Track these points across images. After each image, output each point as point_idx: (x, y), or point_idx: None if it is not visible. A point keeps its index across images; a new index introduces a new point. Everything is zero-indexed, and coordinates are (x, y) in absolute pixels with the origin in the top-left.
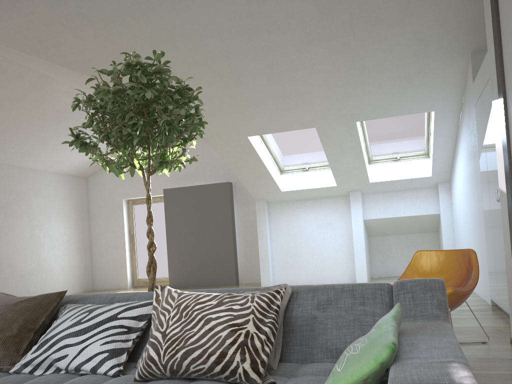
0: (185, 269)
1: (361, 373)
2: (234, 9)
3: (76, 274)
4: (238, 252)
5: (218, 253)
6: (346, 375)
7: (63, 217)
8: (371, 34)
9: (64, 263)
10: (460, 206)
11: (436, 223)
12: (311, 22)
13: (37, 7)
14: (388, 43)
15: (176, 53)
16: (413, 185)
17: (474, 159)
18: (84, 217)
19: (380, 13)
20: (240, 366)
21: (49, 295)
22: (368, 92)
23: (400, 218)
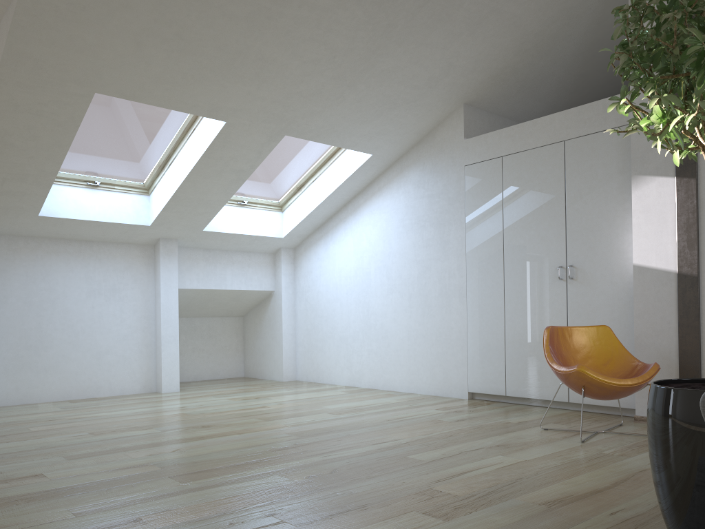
0: None
1: None
2: None
3: None
4: None
5: None
6: None
7: None
8: (423, 31)
9: None
10: (346, 282)
11: (255, 304)
12: None
13: None
14: (424, 52)
15: None
16: (251, 246)
17: (442, 227)
18: None
19: (455, 12)
20: None
21: None
22: (341, 101)
23: (222, 292)
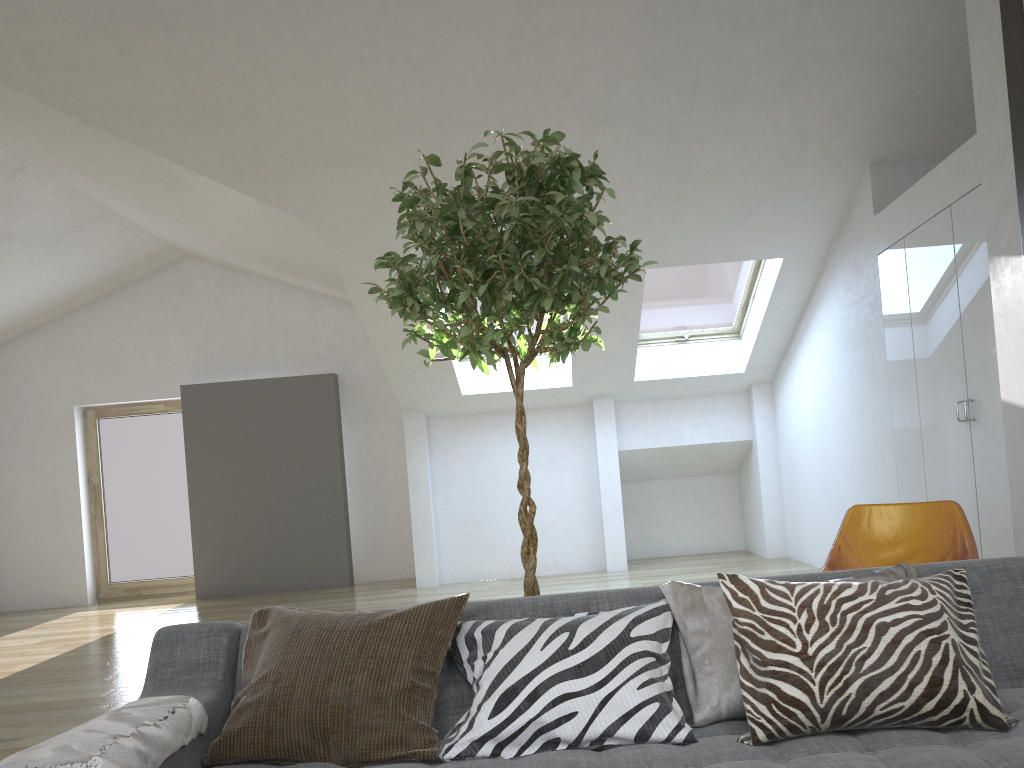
0: (233, 558)
1: None
2: (488, 40)
3: None
4: (351, 518)
5: (311, 522)
6: None
7: None
8: (721, 115)
9: None
10: (809, 426)
11: (741, 457)
12: (624, 82)
13: None
14: (744, 134)
15: (339, 110)
16: (709, 387)
17: (868, 346)
18: None
19: (746, 81)
20: (970, 698)
21: (441, 605)
22: (683, 217)
23: (682, 449)
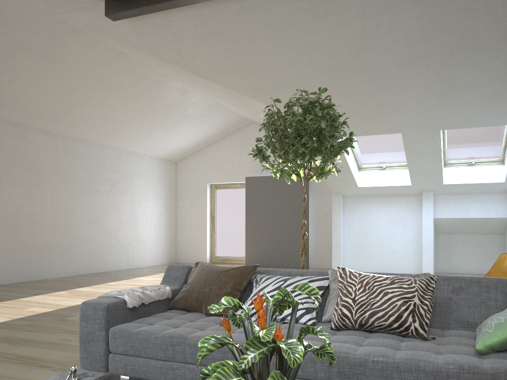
0: (260, 251)
1: None
2: (349, 33)
3: (164, 248)
4: (310, 239)
5: (292, 239)
6: (497, 333)
7: (156, 196)
8: (468, 57)
9: (155, 237)
10: None
11: (504, 226)
12: (415, 45)
13: (184, 27)
14: (483, 65)
15: (291, 66)
16: (485, 189)
17: None
18: (172, 197)
19: (480, 40)
20: (412, 325)
21: (247, 267)
22: (456, 105)
23: (469, 219)
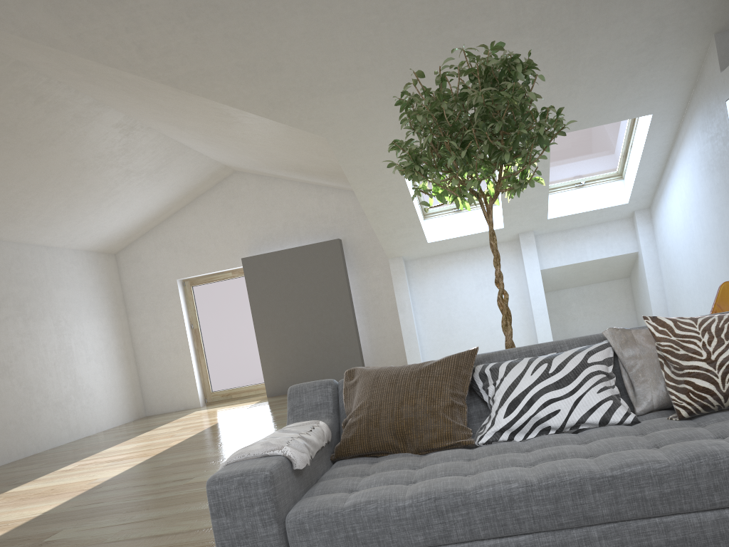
0: (287, 368)
1: None
2: None
3: (123, 395)
4: (360, 335)
5: (334, 340)
6: None
7: (95, 314)
8: (599, 16)
9: (106, 381)
10: (681, 236)
11: (630, 265)
12: (527, 3)
13: None
14: (617, 27)
15: (335, 55)
16: (602, 217)
17: (723, 170)
18: (121, 312)
19: None
20: None
21: (462, 355)
22: (576, 94)
23: (586, 264)
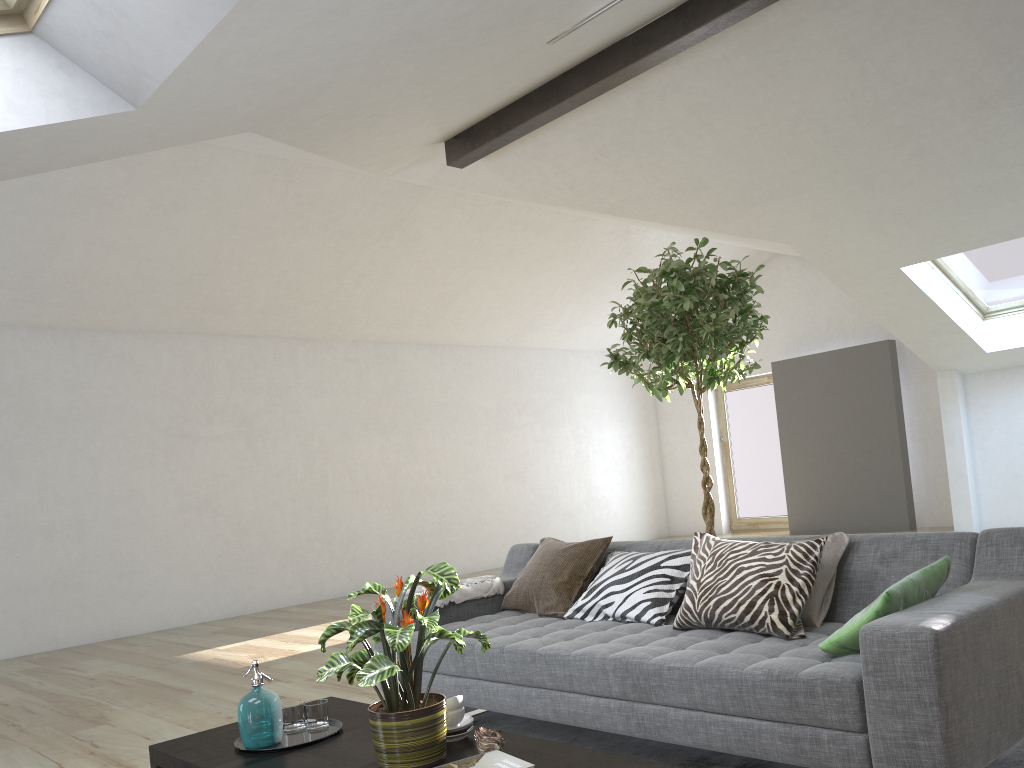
0: (815, 502)
1: (860, 621)
2: (840, 85)
3: (643, 510)
4: (913, 468)
5: (874, 472)
6: (849, 623)
7: (619, 420)
8: None
9: (624, 493)
10: None
11: None
12: (981, 73)
13: (566, 148)
14: None
15: (759, 164)
16: None
17: None
18: (650, 418)
19: None
20: (767, 616)
21: (595, 541)
22: None
23: None
